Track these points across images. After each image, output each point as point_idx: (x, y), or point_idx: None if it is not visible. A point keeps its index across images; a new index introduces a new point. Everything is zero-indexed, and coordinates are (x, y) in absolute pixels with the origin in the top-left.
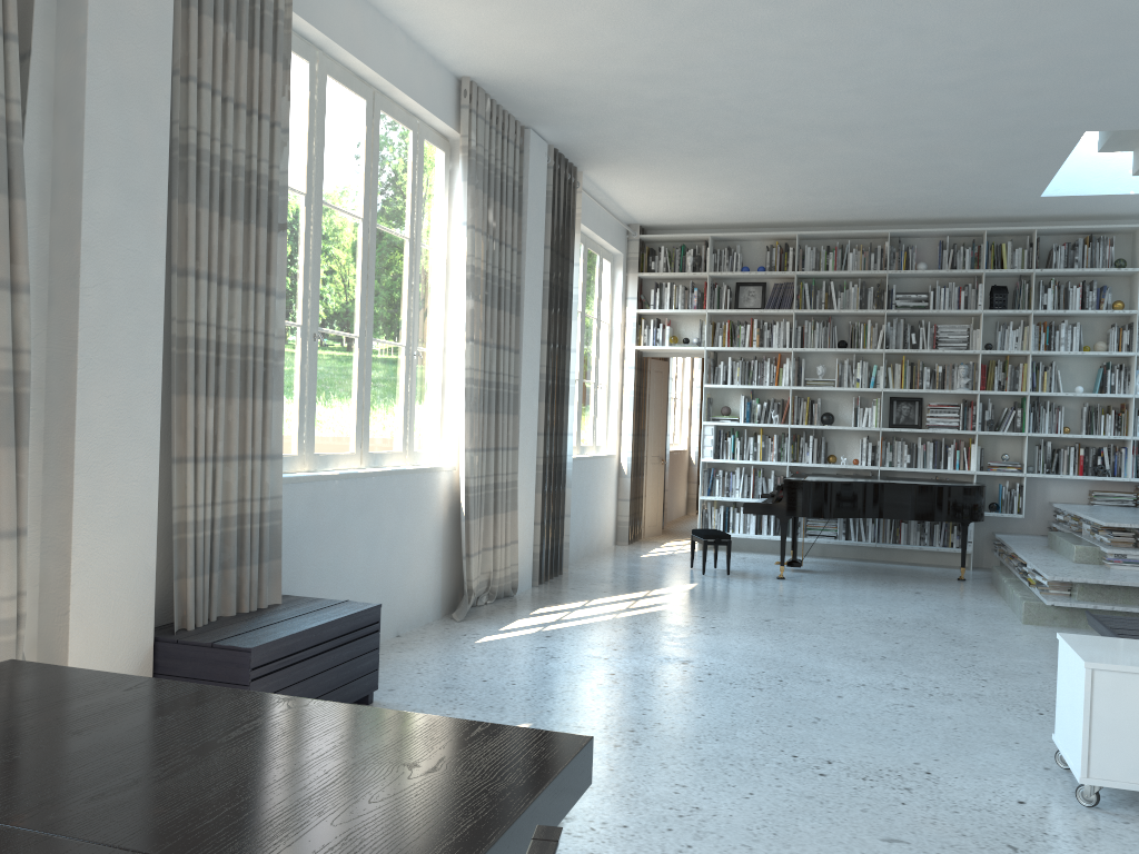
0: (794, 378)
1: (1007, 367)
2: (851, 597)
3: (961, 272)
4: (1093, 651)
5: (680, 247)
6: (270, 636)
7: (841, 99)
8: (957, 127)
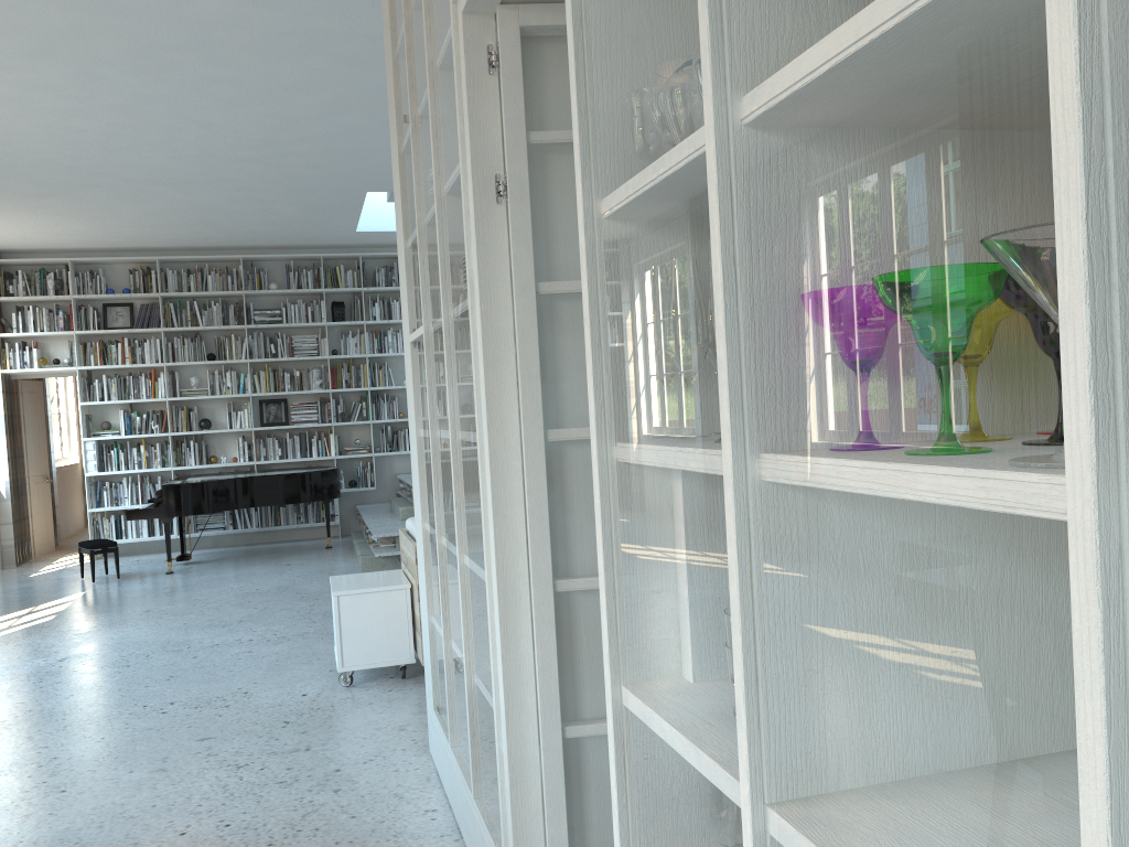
0: (170, 390)
1: (351, 368)
2: (230, 578)
3: (306, 291)
4: (344, 584)
5: (39, 271)
6: None
7: (161, 163)
8: (268, 185)
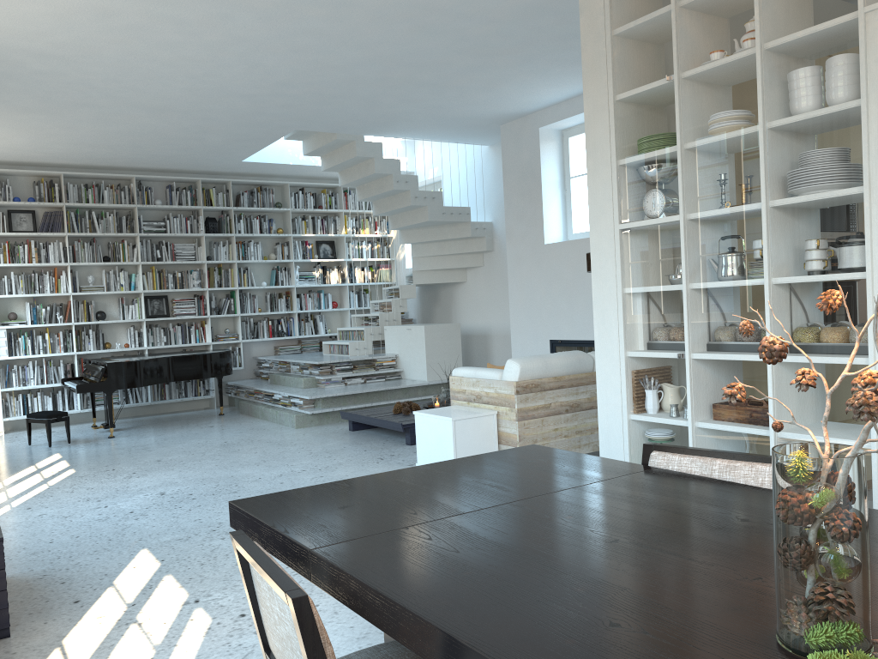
0: (71, 286)
1: (222, 271)
2: (180, 437)
3: (188, 208)
4: (443, 413)
5: None
6: None
7: (174, 92)
8: (230, 118)
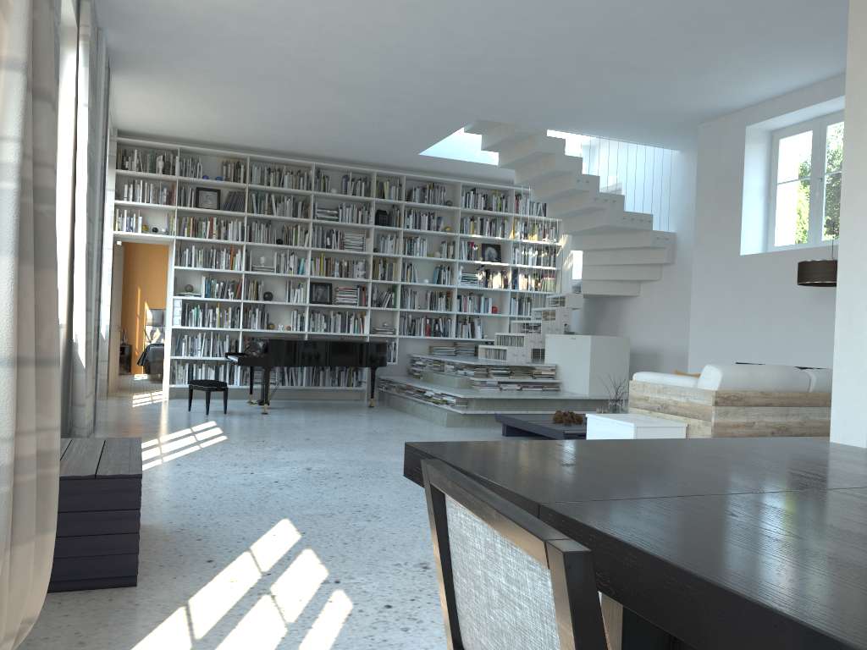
0: (244, 265)
1: (386, 265)
2: (330, 421)
3: (361, 198)
4: (622, 419)
5: (151, 152)
6: (128, 465)
7: (364, 66)
8: (414, 100)
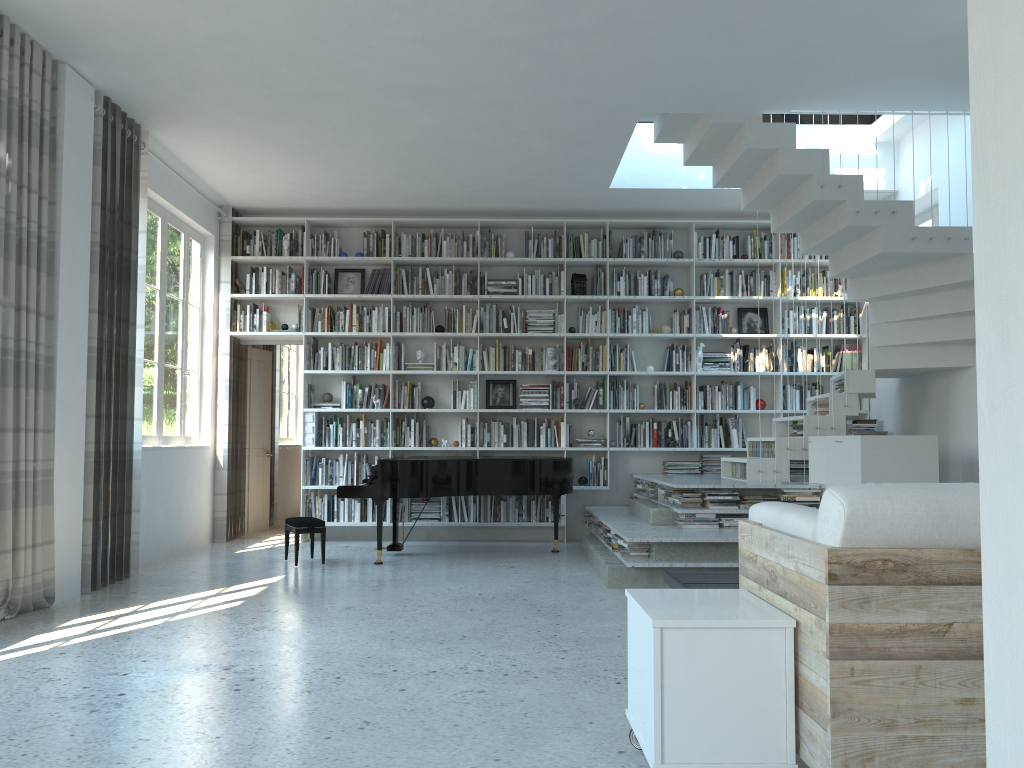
0: (395, 363)
1: (589, 349)
2: (446, 576)
3: (545, 260)
4: (663, 606)
5: (276, 231)
6: None
7: (408, 51)
8: (526, 98)
